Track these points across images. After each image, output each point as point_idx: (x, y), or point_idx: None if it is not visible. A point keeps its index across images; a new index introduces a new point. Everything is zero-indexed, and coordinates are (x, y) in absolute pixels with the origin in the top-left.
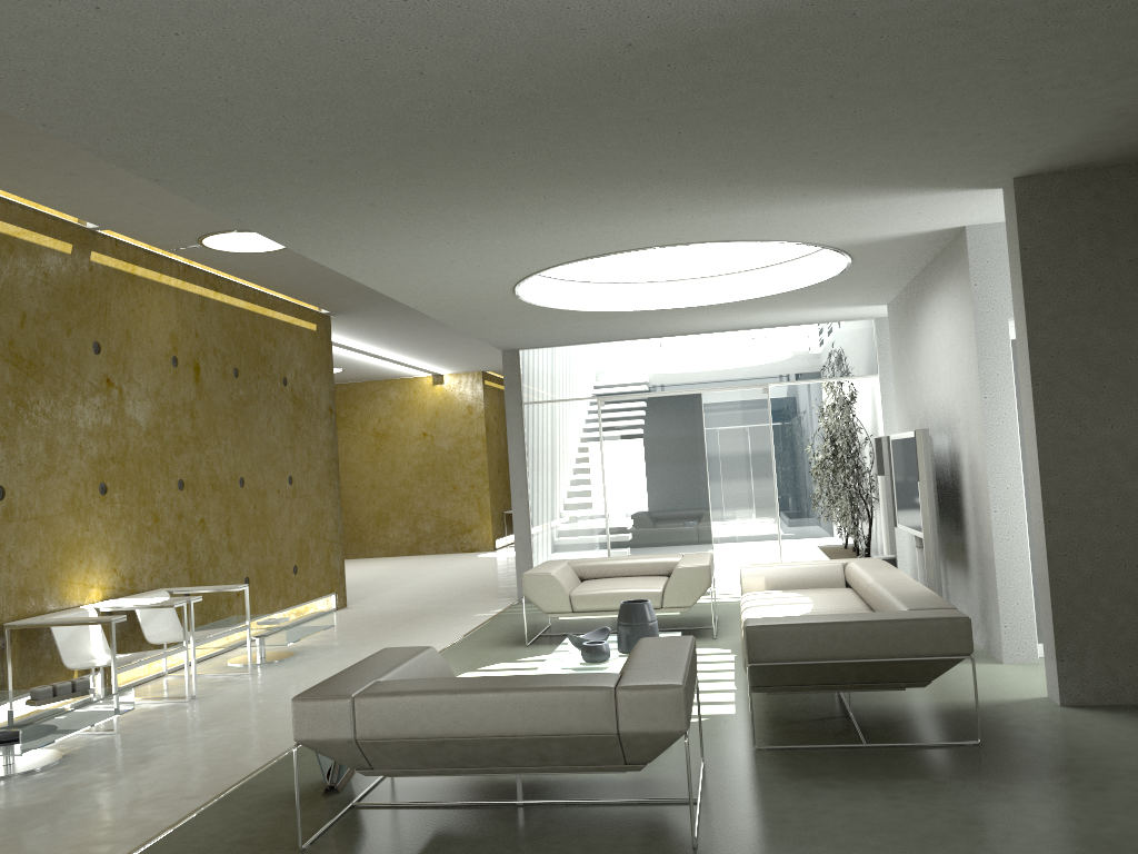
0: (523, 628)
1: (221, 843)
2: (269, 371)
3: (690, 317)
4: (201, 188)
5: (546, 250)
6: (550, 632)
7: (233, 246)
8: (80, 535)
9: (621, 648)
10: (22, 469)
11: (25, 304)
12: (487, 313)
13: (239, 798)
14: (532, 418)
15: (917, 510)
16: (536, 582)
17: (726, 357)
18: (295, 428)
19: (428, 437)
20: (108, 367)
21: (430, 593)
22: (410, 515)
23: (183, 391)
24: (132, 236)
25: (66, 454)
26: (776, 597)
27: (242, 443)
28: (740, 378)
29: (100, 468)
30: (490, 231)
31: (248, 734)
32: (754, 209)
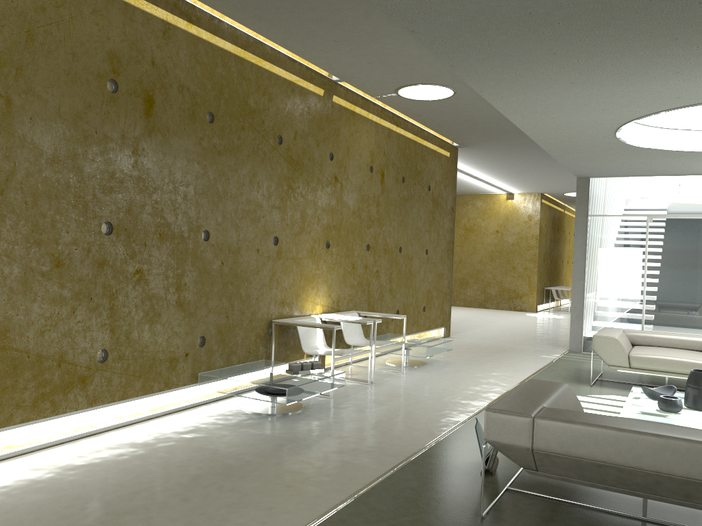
0: (582, 372)
1: (421, 497)
2: (421, 181)
3: None
4: (439, 38)
5: (664, 97)
6: (604, 378)
7: (415, 95)
8: (313, 272)
9: (688, 404)
10: (288, 228)
11: (296, 125)
12: (584, 147)
13: (422, 464)
14: (594, 226)
15: None
16: (603, 342)
17: None
18: (431, 219)
19: (499, 233)
20: (336, 169)
21: (502, 335)
22: (482, 282)
23: (374, 189)
24: (357, 86)
25: (310, 221)
26: None
27: (402, 225)
28: None
29: (327, 232)
30: (631, 79)
31: (414, 415)
32: None
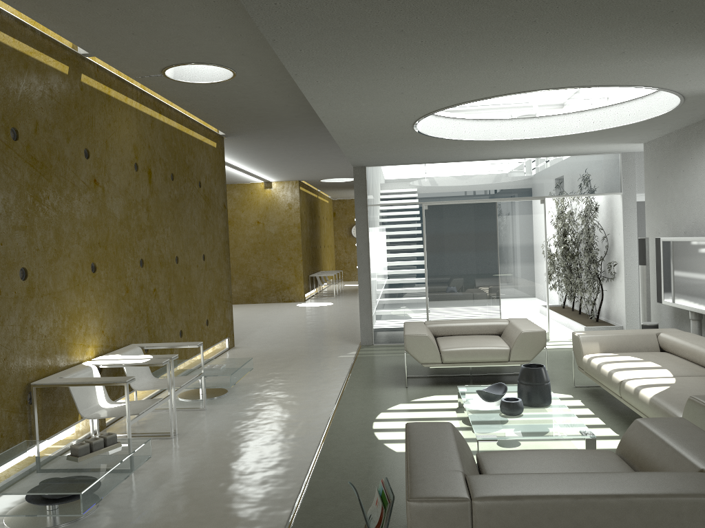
0: (388, 370)
1: None
2: (191, 177)
3: (507, 147)
4: (272, 1)
5: (482, 86)
6: (412, 374)
7: (184, 77)
8: (79, 306)
9: (524, 402)
10: (39, 254)
11: (37, 114)
12: (376, 138)
13: None
14: (374, 216)
15: (702, 295)
16: (415, 340)
17: (515, 177)
18: (205, 219)
19: (260, 224)
20: (94, 170)
21: (288, 336)
22: (247, 276)
23: (142, 191)
24: (112, 63)
25: (68, 240)
26: (624, 361)
27: (177, 230)
28: (524, 192)
29: (91, 251)
30: (463, 66)
31: (248, 477)
32: (682, 57)
